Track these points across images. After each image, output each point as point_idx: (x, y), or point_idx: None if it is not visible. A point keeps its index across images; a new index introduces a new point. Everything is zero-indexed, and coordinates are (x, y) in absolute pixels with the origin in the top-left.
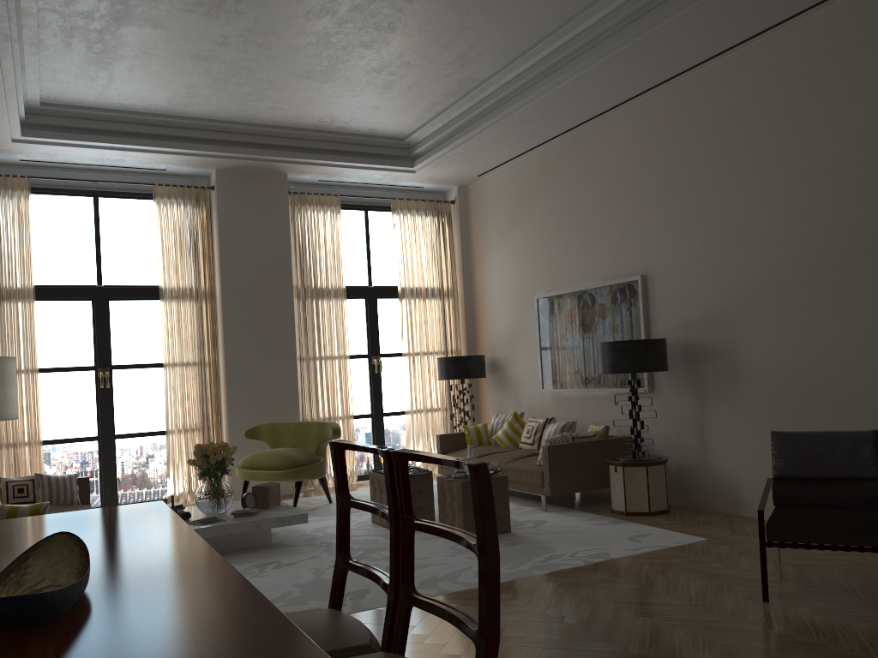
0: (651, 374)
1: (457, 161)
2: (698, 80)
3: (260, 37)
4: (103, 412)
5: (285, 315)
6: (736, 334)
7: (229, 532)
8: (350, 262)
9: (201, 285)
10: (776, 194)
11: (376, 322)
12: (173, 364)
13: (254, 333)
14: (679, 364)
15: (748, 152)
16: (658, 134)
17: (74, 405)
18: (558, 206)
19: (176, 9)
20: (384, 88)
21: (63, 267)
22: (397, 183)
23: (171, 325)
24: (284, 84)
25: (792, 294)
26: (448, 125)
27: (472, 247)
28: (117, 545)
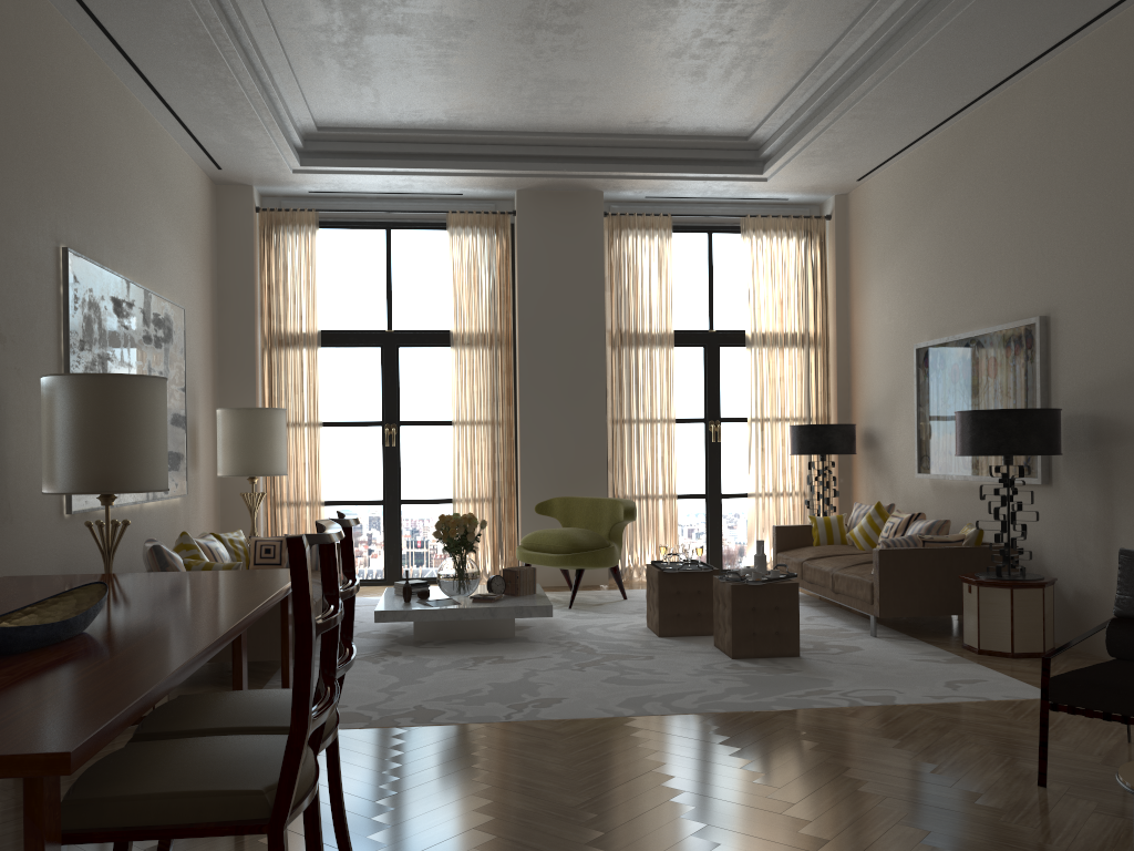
0: (1048, 460)
1: (817, 163)
2: (1126, 24)
3: (516, 30)
4: (388, 473)
5: (594, 367)
6: None
7: (459, 617)
8: (685, 300)
9: (497, 330)
10: None
11: (717, 377)
12: (462, 422)
13: (555, 388)
14: (1083, 446)
15: None
16: (1071, 108)
17: (359, 464)
18: (948, 218)
19: (412, 11)
20: (694, 76)
21: (352, 310)
22: (749, 196)
23: (461, 376)
24: (568, 82)
25: None
26: (794, 116)
27: (851, 277)
28: (182, 603)
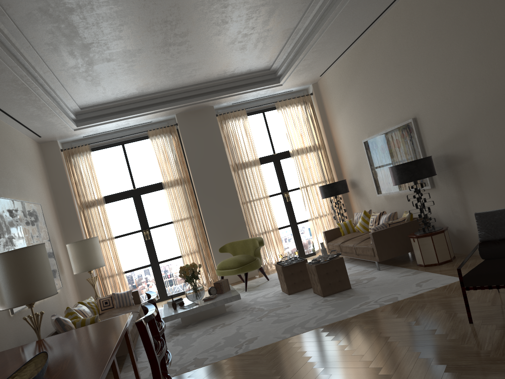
0: (431, 177)
1: (302, 73)
2: None
3: (160, 48)
4: (150, 251)
5: (229, 182)
6: (471, 145)
7: (200, 310)
8: (260, 143)
9: (182, 177)
10: (474, 52)
11: (282, 173)
12: (177, 221)
13: (214, 196)
14: (444, 169)
15: (453, 29)
16: (403, 29)
17: (136, 251)
18: (363, 84)
19: (112, 51)
20: (241, 49)
21: (115, 184)
22: (276, 93)
23: (171, 201)
24: (188, 64)
25: (496, 115)
26: (287, 56)
27: (327, 117)
28: (82, 348)
